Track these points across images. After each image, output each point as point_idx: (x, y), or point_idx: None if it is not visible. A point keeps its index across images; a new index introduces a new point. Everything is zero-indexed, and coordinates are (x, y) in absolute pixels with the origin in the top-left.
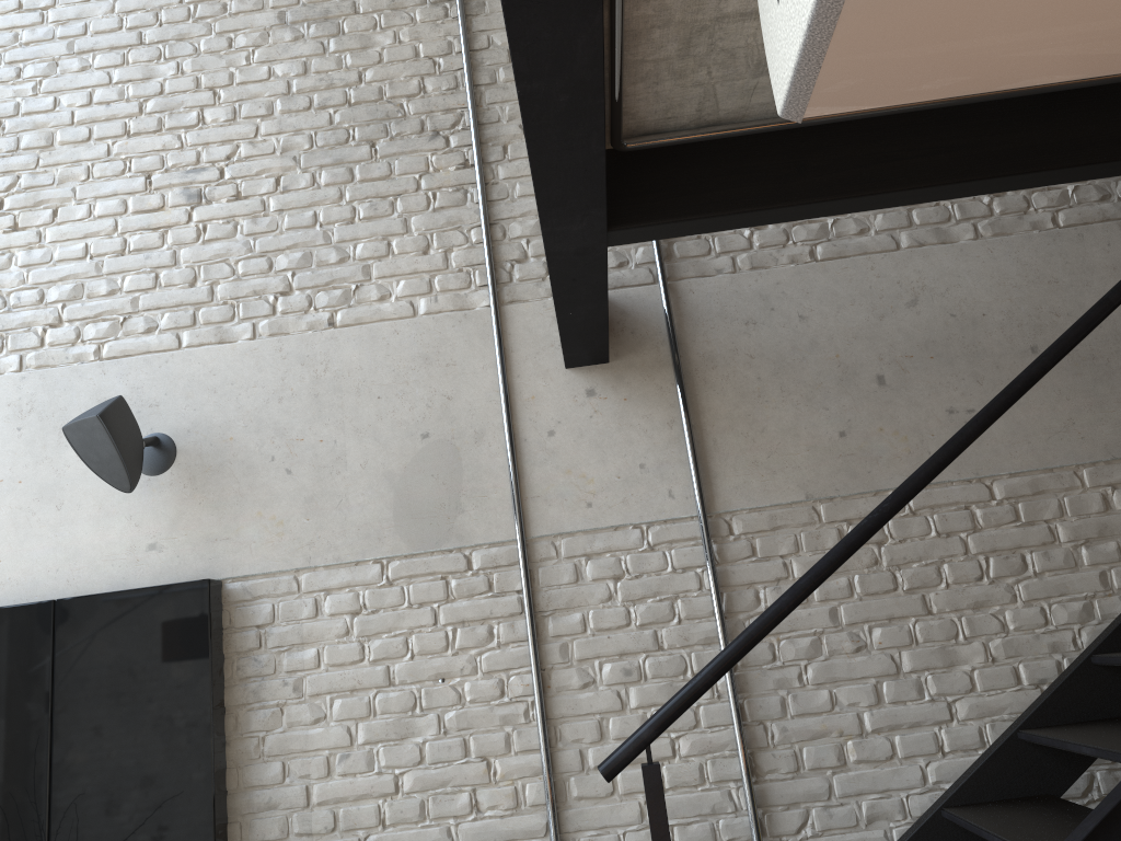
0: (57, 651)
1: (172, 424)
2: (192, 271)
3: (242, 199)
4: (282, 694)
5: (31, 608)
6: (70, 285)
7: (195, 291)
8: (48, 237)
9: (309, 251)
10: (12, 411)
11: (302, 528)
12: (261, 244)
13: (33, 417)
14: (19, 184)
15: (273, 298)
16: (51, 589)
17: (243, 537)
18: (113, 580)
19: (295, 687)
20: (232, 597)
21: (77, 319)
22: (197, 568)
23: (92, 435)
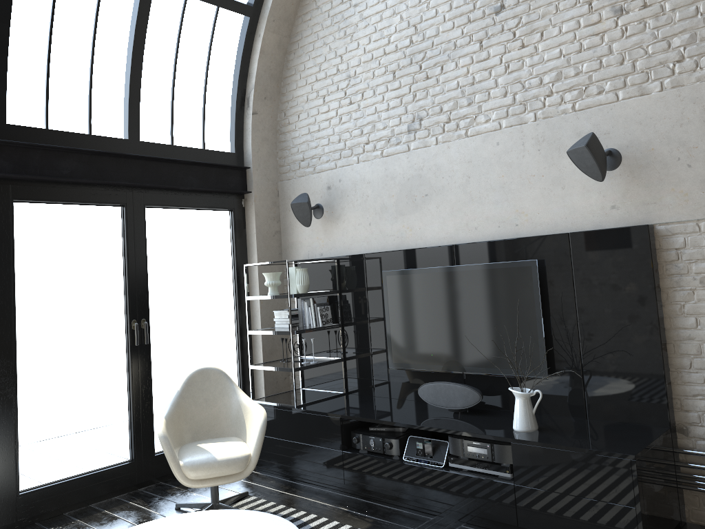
0: (572, 256)
1: (617, 143)
2: (620, 55)
3: (647, 7)
4: (693, 284)
5: (557, 236)
6: (554, 73)
7: (623, 67)
8: (540, 48)
9: (693, 32)
10: (534, 141)
11: (699, 197)
12: (661, 33)
13: (544, 144)
14: (521, 22)
15: (672, 65)
16: (564, 227)
17: (663, 202)
18: (594, 224)
19: (700, 281)
20: (659, 233)
21: (560, 91)
22: (638, 218)
23: (582, 155)
